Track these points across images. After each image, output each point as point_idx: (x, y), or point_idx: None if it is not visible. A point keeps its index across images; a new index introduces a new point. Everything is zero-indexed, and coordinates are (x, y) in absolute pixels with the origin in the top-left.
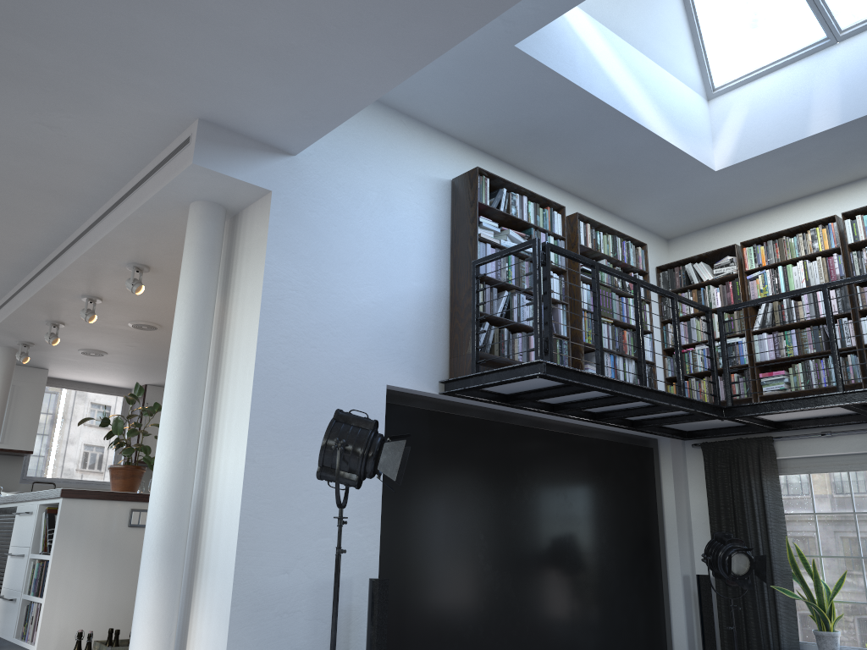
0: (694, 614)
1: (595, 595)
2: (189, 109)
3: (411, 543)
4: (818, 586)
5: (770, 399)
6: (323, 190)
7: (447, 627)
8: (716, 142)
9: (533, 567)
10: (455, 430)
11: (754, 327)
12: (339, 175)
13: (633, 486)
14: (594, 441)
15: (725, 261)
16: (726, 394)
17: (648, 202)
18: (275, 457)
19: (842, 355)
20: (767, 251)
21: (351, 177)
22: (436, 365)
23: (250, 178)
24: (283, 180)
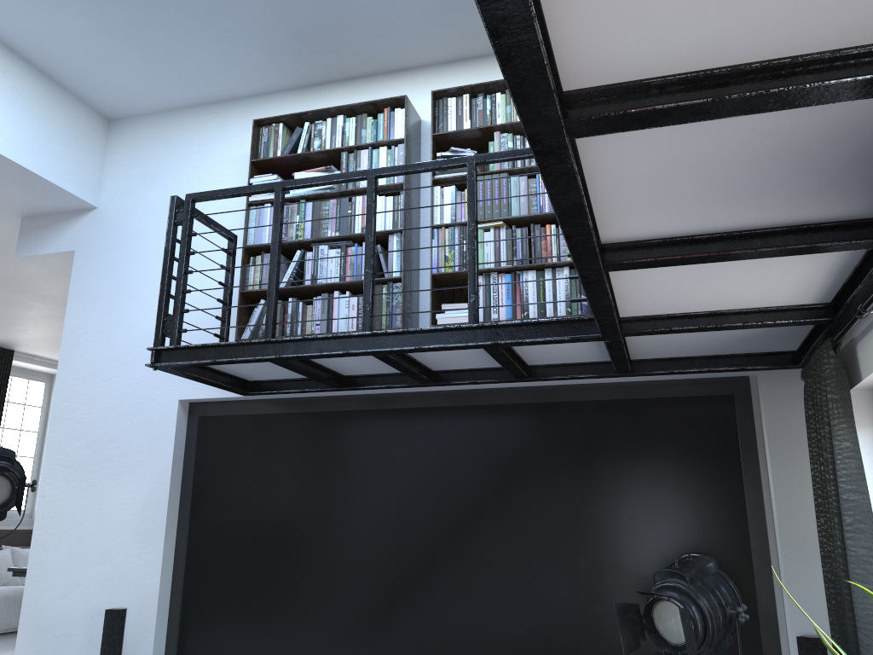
0: None
1: (557, 654)
2: (7, 216)
3: (223, 570)
4: None
5: None
6: (122, 226)
7: None
8: None
9: (418, 603)
10: (292, 432)
11: None
12: (138, 205)
13: (670, 469)
14: (562, 406)
15: None
16: None
17: None
18: (63, 491)
19: None
20: None
21: (152, 200)
22: None
23: (57, 247)
24: (85, 236)
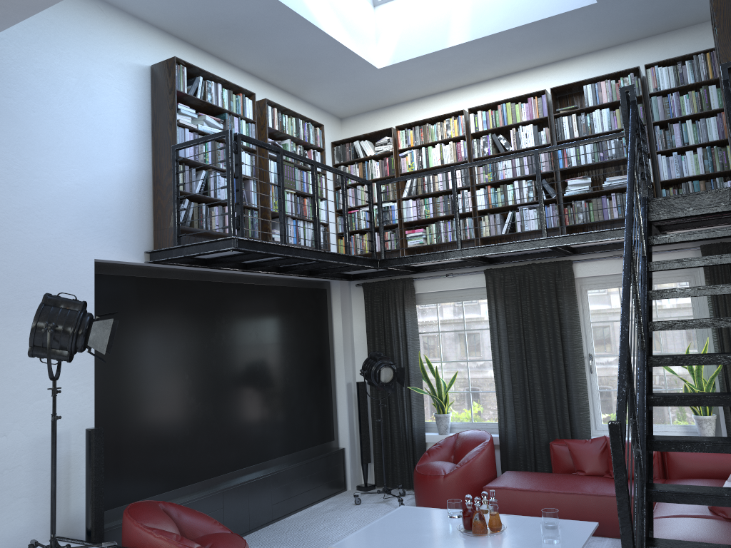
0: (354, 410)
1: (280, 408)
2: None
3: (123, 391)
4: (438, 383)
5: (413, 249)
6: (18, 75)
7: (158, 453)
8: (380, 44)
9: (231, 394)
10: (161, 291)
11: (403, 198)
12: (35, 61)
13: (311, 320)
14: (280, 288)
15: (384, 140)
16: (380, 250)
17: (326, 89)
18: None
19: (463, 217)
20: (415, 135)
21: (48, 62)
22: (141, 237)
23: None
24: None
